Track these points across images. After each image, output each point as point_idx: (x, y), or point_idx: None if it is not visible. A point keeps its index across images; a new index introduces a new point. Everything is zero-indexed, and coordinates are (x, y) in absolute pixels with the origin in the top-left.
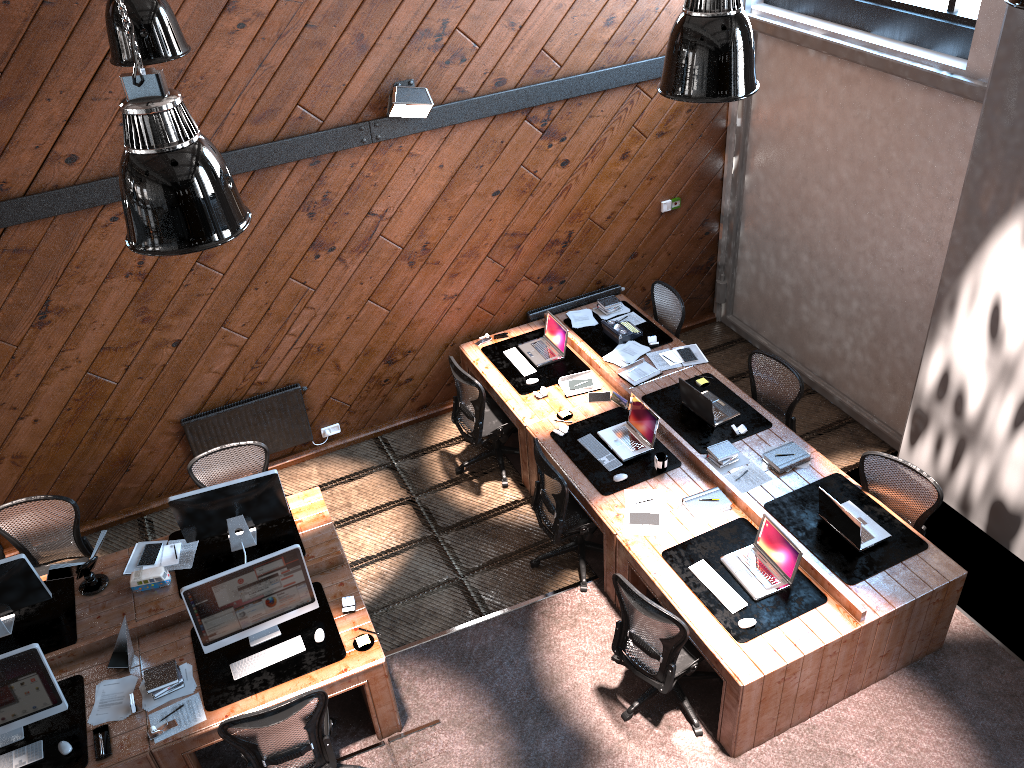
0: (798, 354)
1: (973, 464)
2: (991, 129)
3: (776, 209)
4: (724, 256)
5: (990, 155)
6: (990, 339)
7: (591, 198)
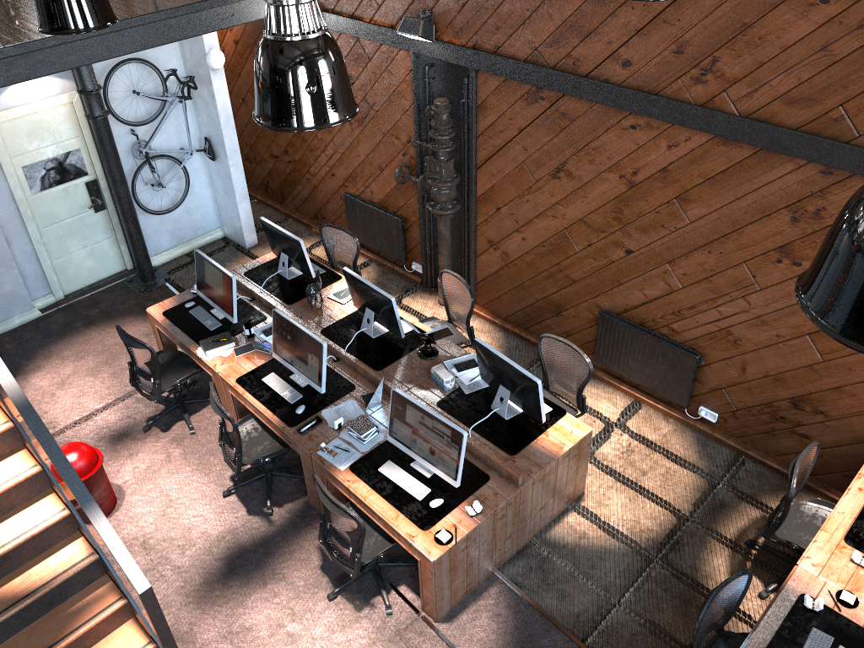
0: None
1: None
2: None
3: None
4: None
5: None
6: None
7: None
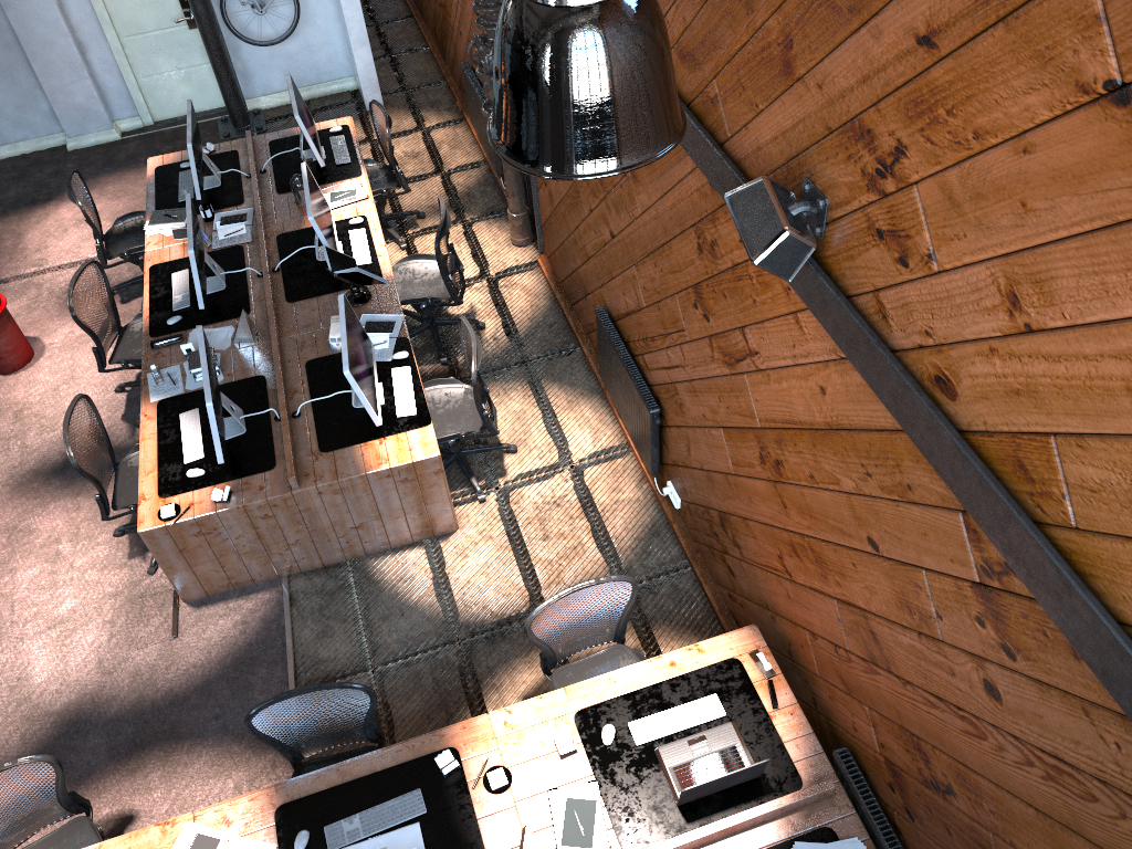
0: None
1: None
2: None
3: None
4: None
5: None
6: None
7: (1009, 819)
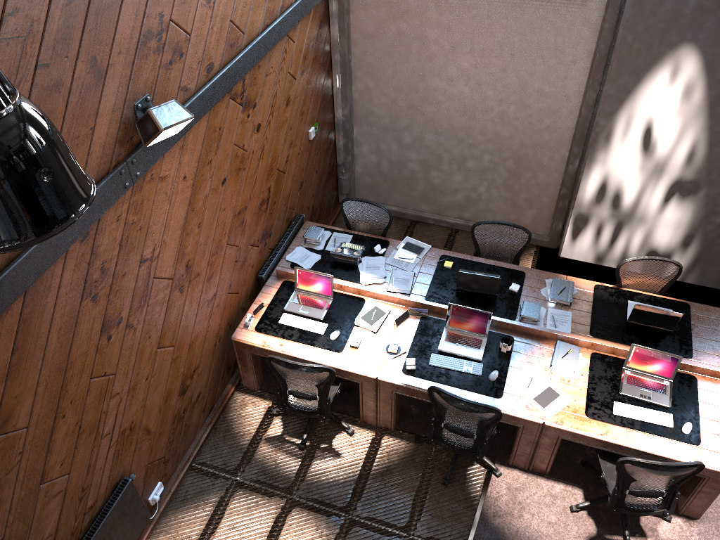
0: (432, 208)
1: (630, 235)
2: (642, 4)
3: (393, 106)
4: (343, 156)
5: (641, 23)
6: (643, 151)
7: (276, 150)
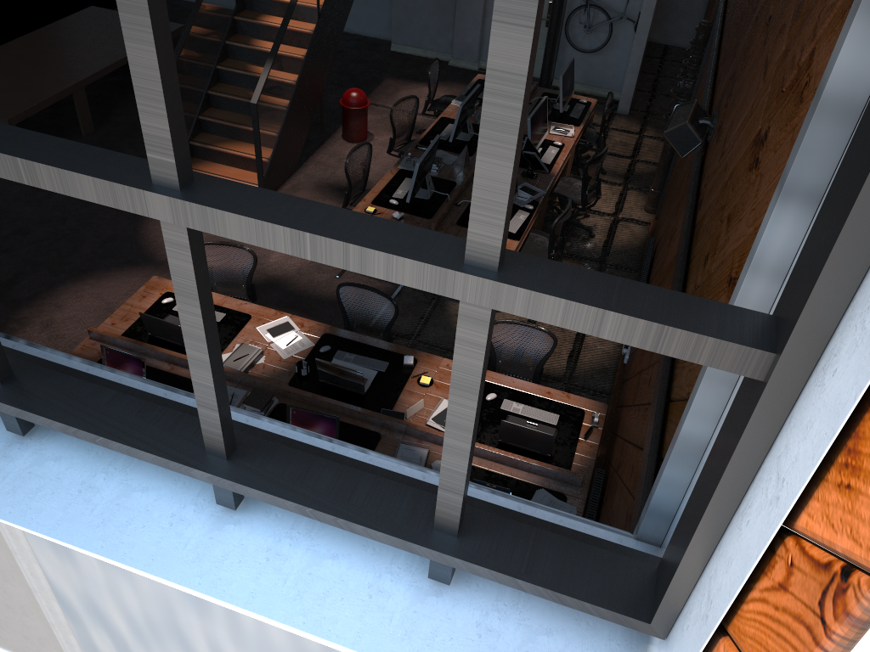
0: None
1: None
2: None
3: None
4: None
5: None
6: None
7: (626, 461)
